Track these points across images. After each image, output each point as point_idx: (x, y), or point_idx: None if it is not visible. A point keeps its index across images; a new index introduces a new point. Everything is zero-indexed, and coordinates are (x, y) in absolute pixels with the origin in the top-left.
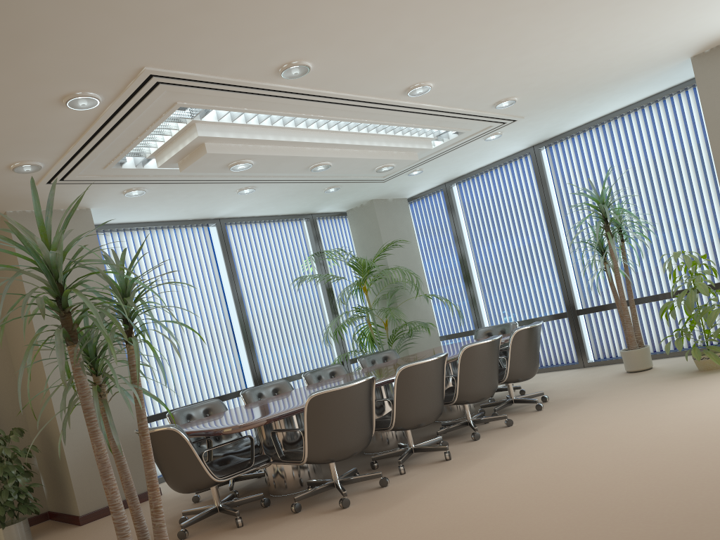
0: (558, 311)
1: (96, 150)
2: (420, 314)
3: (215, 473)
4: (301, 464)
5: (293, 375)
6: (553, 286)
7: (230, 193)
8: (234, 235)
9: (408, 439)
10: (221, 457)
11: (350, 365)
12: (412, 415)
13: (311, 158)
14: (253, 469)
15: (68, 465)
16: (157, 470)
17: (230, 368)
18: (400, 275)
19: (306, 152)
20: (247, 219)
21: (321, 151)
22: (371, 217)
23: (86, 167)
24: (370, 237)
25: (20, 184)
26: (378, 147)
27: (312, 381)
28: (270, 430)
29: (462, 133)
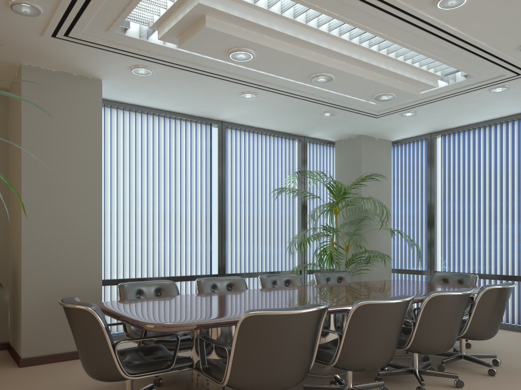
0: (515, 274)
1: (94, 2)
2: (379, 245)
3: (127, 368)
4: (219, 386)
5: (254, 272)
6: (517, 249)
7: (232, 94)
8: (232, 139)
9: (348, 377)
10: (152, 342)
11: (306, 275)
12: (359, 357)
13: (315, 64)
14: (171, 372)
15: (22, 308)
16: (113, 328)
17: (200, 253)
18: (370, 206)
19: (311, 56)
20: (247, 128)
21: (326, 59)
22: (356, 150)
23: (89, 25)
24: (351, 167)
25: (25, 31)
26: (384, 70)
27: (266, 284)
28: (204, 330)
29: (471, 78)
